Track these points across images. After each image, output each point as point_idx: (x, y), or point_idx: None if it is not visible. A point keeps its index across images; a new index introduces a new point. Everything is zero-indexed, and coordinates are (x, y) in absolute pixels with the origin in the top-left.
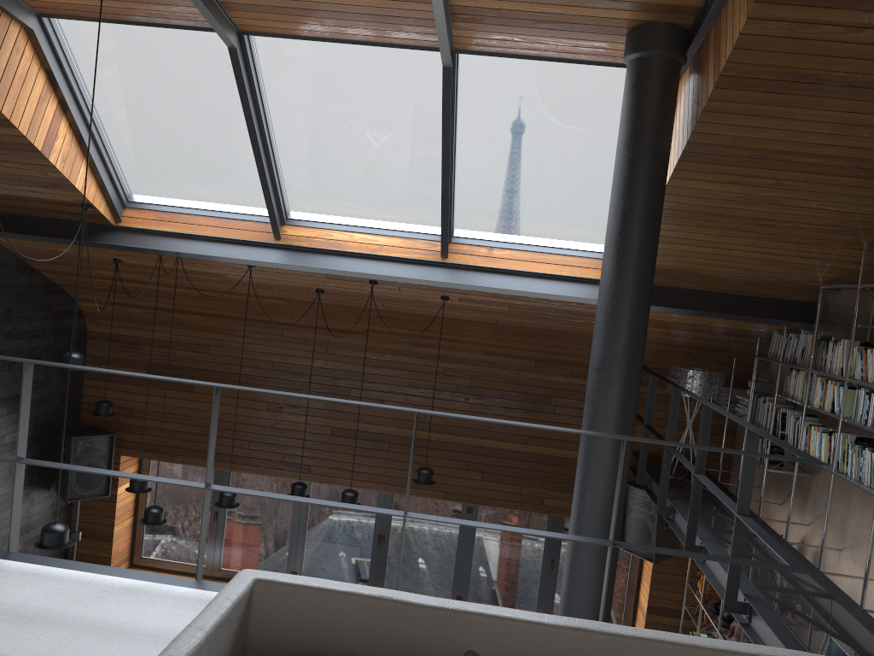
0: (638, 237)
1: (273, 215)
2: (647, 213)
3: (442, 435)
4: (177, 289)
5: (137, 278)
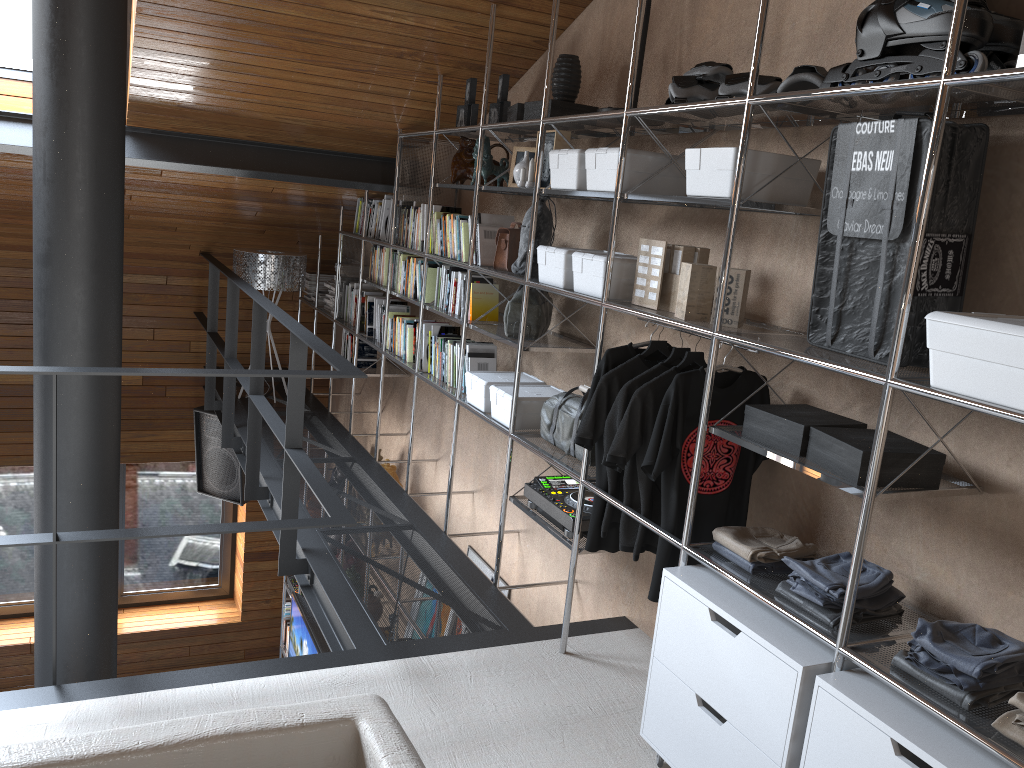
0: (83, 37)
1: None
2: None
3: None
4: None
5: None
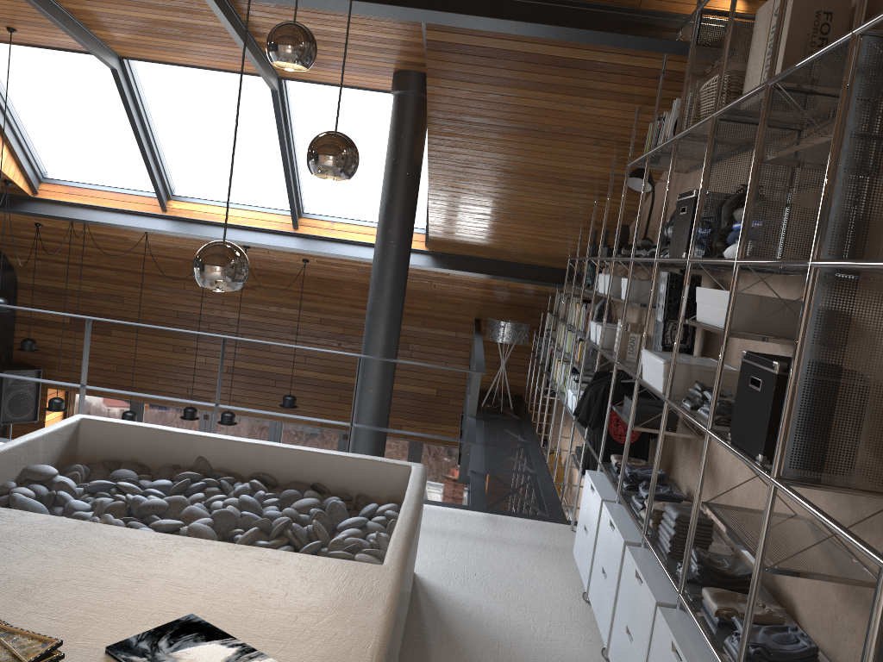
0: (395, 221)
1: (159, 193)
2: (402, 204)
3: (319, 374)
4: (92, 249)
5: (57, 239)
